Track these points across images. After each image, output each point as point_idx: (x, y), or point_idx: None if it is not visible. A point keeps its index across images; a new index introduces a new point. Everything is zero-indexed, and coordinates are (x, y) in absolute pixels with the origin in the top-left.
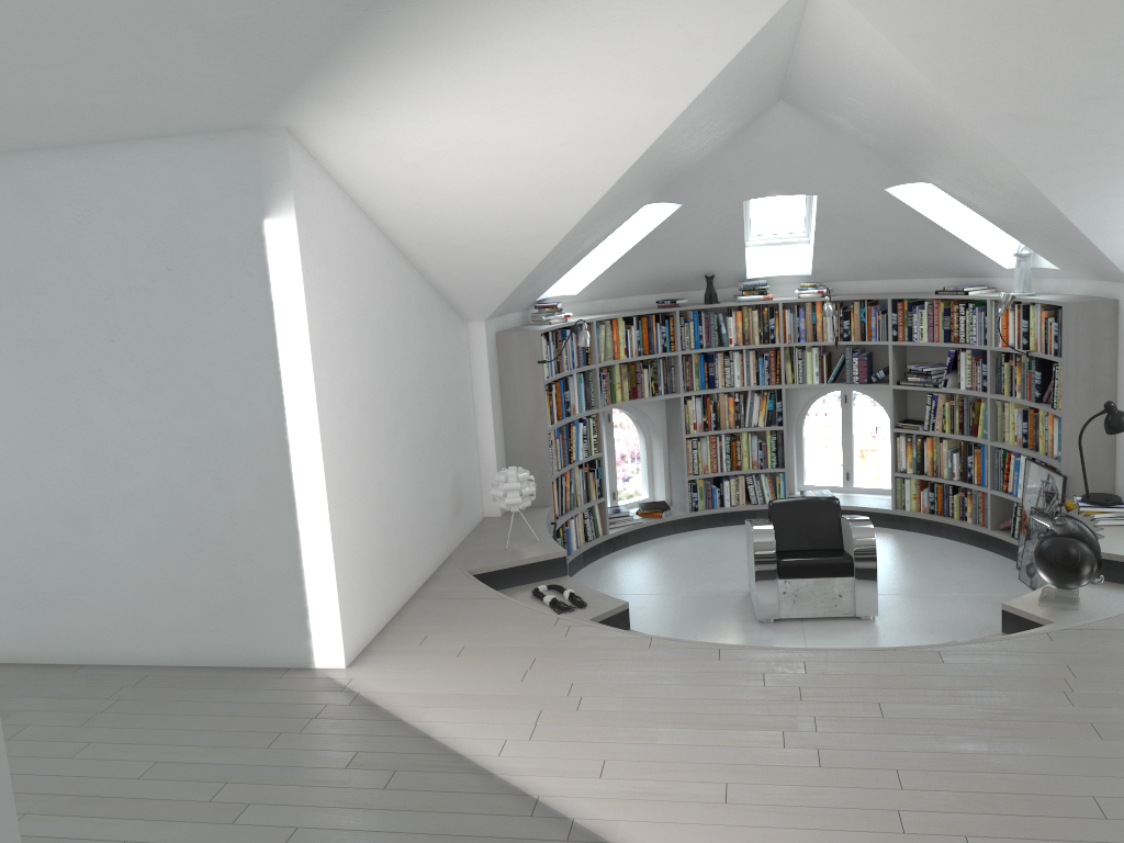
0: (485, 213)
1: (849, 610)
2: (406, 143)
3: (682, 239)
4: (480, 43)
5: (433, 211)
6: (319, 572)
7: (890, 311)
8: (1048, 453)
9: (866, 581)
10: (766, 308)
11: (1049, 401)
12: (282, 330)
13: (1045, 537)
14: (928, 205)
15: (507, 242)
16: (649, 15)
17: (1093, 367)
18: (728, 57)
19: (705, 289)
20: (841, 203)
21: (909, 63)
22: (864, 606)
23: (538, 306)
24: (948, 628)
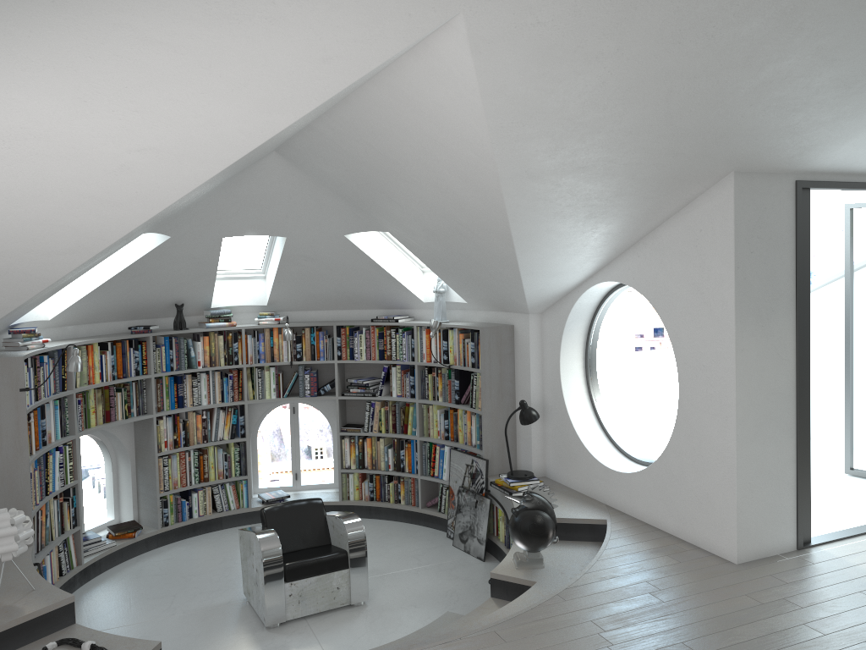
0: (12, 221)
1: (345, 600)
2: None
3: (162, 269)
4: (93, 9)
5: None
6: None
7: (336, 335)
8: (468, 443)
9: (359, 570)
10: (231, 334)
11: (466, 402)
12: None
13: (519, 511)
14: (374, 250)
15: (26, 256)
16: (296, 20)
17: (501, 375)
18: (348, 82)
19: (172, 316)
20: (305, 245)
21: (485, 115)
22: (358, 593)
23: (13, 331)
24: (426, 599)
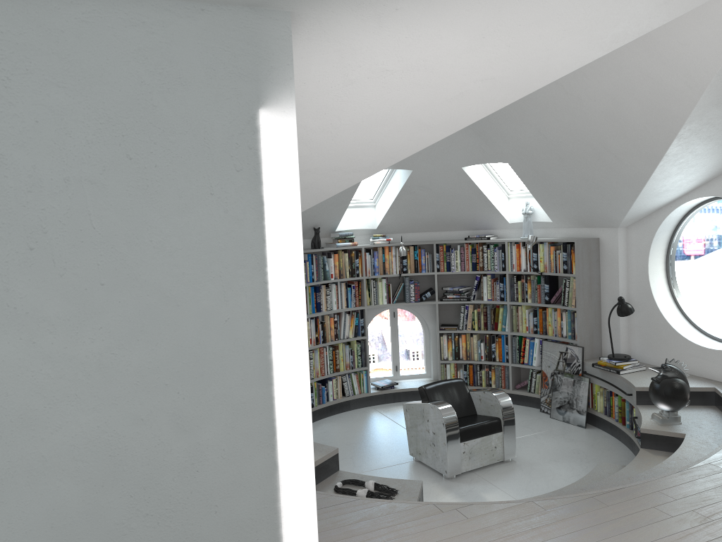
0: (348, 142)
1: (500, 457)
2: (374, 55)
3: None
4: None
5: (309, 135)
6: (299, 508)
7: (435, 251)
8: (558, 335)
9: (509, 433)
10: (354, 252)
11: (555, 302)
12: (273, 234)
13: (660, 379)
14: (479, 180)
15: (331, 174)
16: None
17: (590, 278)
18: (666, 20)
19: (306, 238)
20: (425, 177)
21: None
22: (509, 451)
23: None
24: (560, 456)
